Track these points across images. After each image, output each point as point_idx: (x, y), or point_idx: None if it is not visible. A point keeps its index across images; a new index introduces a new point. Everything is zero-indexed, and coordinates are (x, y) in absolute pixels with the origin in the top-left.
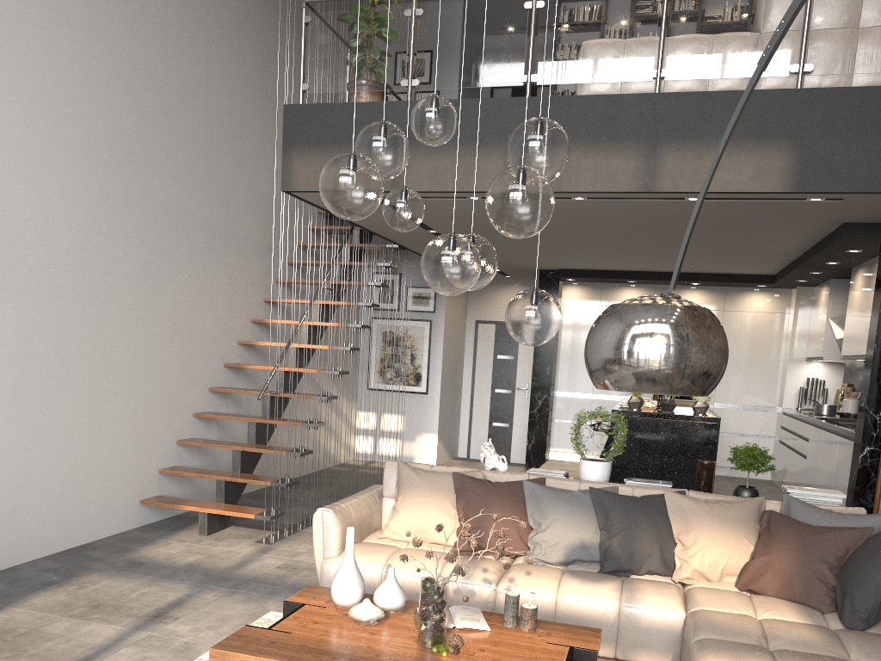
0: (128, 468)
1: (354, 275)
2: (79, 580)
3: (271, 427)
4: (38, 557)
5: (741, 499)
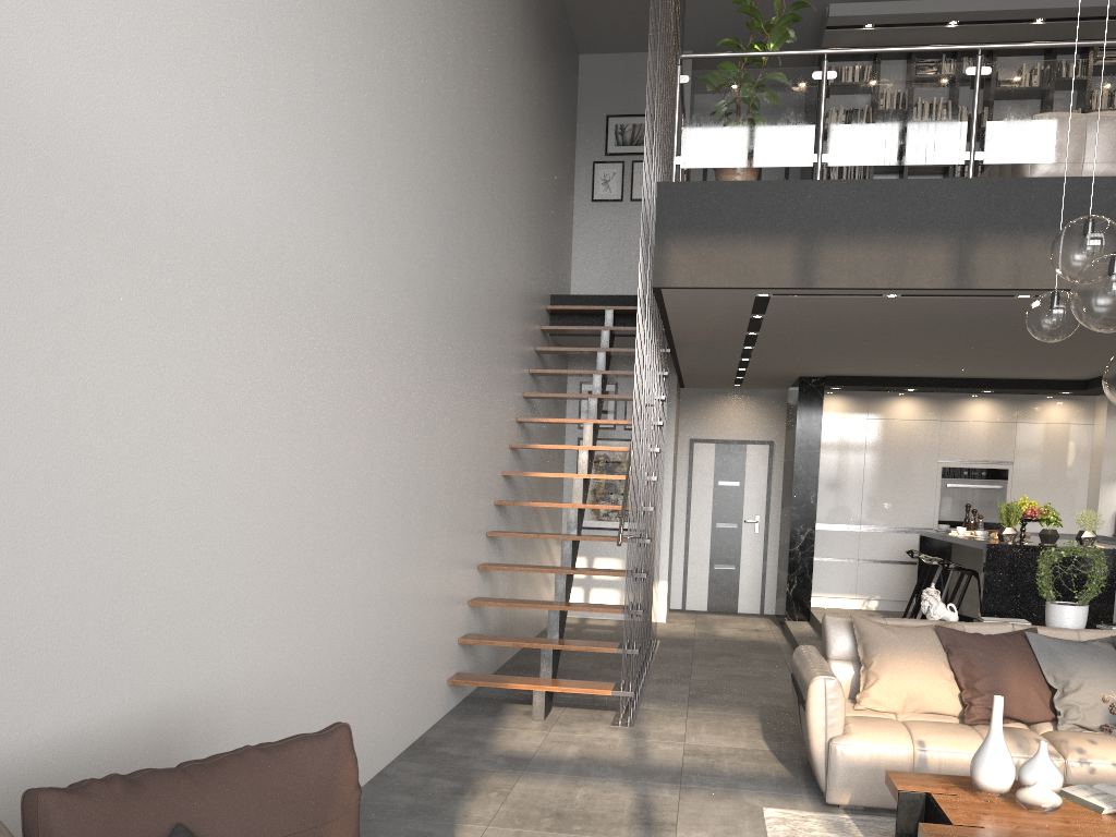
0: (442, 639)
1: (562, 386)
2: (486, 785)
3: (571, 579)
4: (391, 759)
5: None
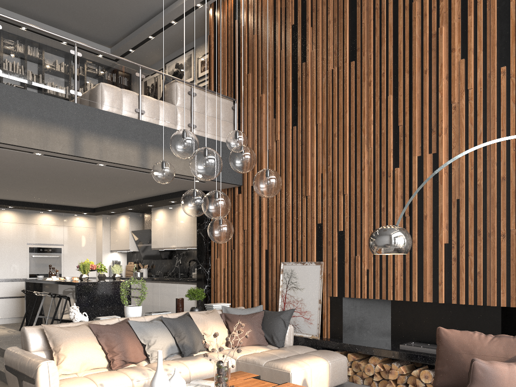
0: None
1: None
2: None
3: None
4: None
5: (211, 311)
